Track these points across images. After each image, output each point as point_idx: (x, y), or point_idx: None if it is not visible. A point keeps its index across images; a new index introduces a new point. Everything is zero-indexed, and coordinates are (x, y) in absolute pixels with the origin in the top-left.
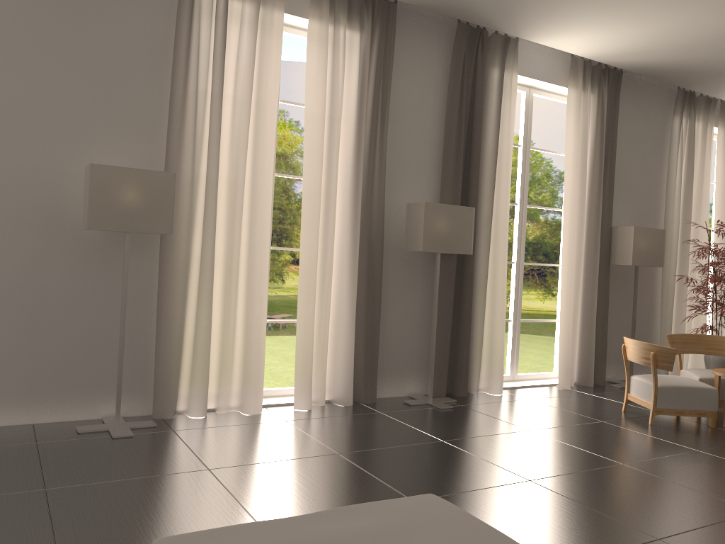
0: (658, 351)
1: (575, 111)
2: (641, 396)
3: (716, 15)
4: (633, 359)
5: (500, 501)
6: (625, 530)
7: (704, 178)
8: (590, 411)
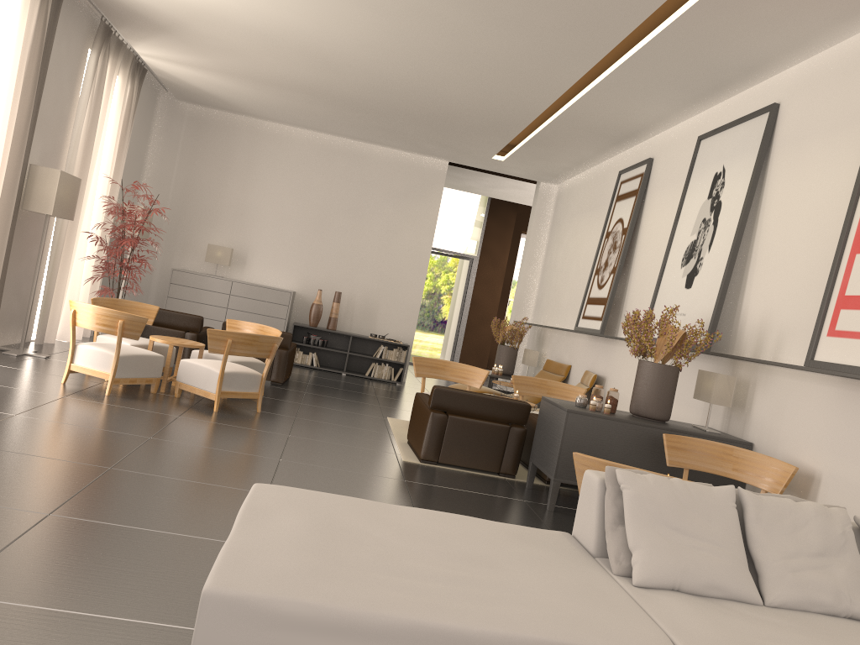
0: (129, 320)
1: (22, 10)
2: (93, 366)
3: None
4: (91, 327)
5: (124, 493)
6: (242, 493)
7: (103, 127)
8: (36, 386)
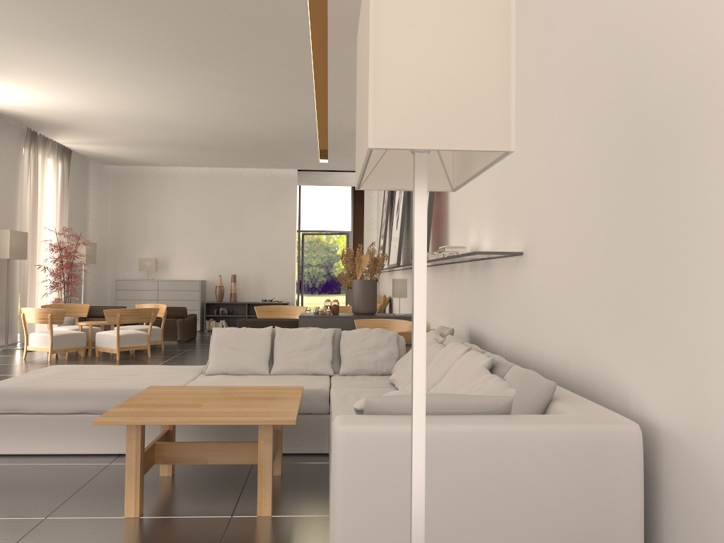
0: (54, 313)
1: None
2: (39, 345)
3: (80, 102)
4: (33, 321)
5: None
6: None
7: (44, 195)
8: (4, 362)
